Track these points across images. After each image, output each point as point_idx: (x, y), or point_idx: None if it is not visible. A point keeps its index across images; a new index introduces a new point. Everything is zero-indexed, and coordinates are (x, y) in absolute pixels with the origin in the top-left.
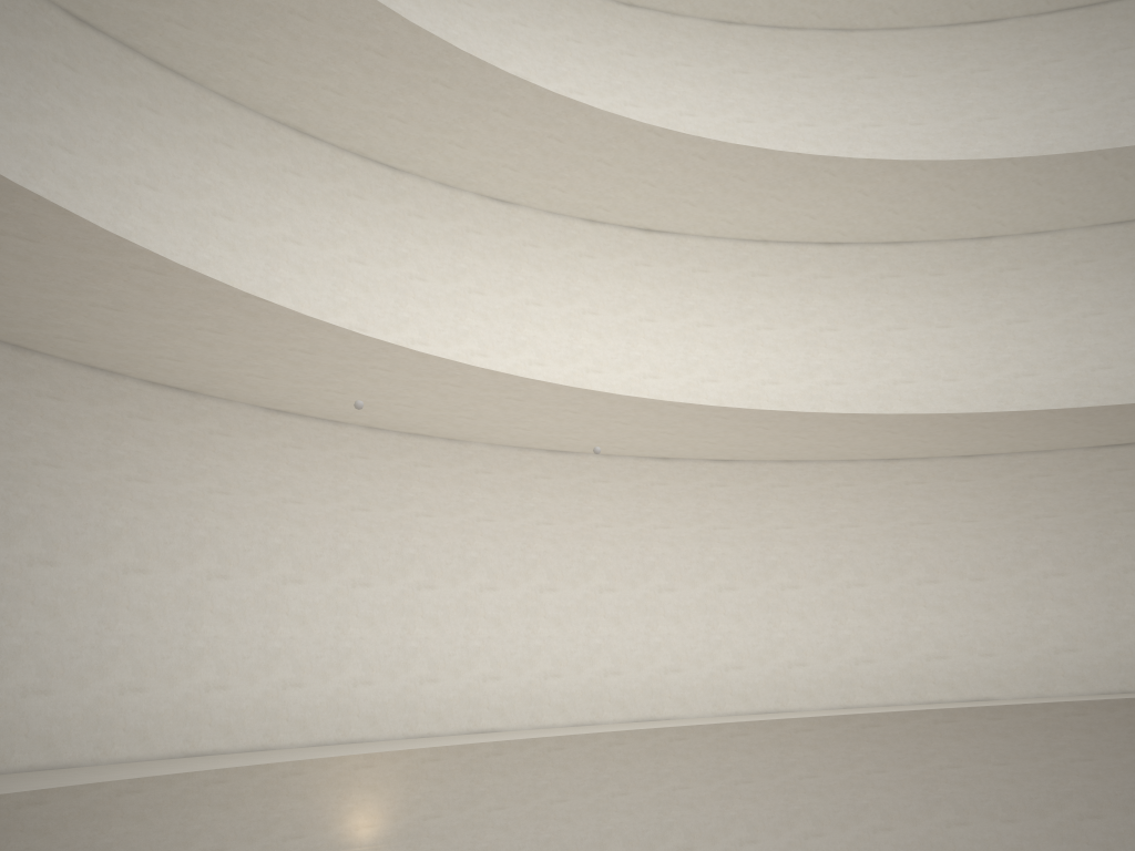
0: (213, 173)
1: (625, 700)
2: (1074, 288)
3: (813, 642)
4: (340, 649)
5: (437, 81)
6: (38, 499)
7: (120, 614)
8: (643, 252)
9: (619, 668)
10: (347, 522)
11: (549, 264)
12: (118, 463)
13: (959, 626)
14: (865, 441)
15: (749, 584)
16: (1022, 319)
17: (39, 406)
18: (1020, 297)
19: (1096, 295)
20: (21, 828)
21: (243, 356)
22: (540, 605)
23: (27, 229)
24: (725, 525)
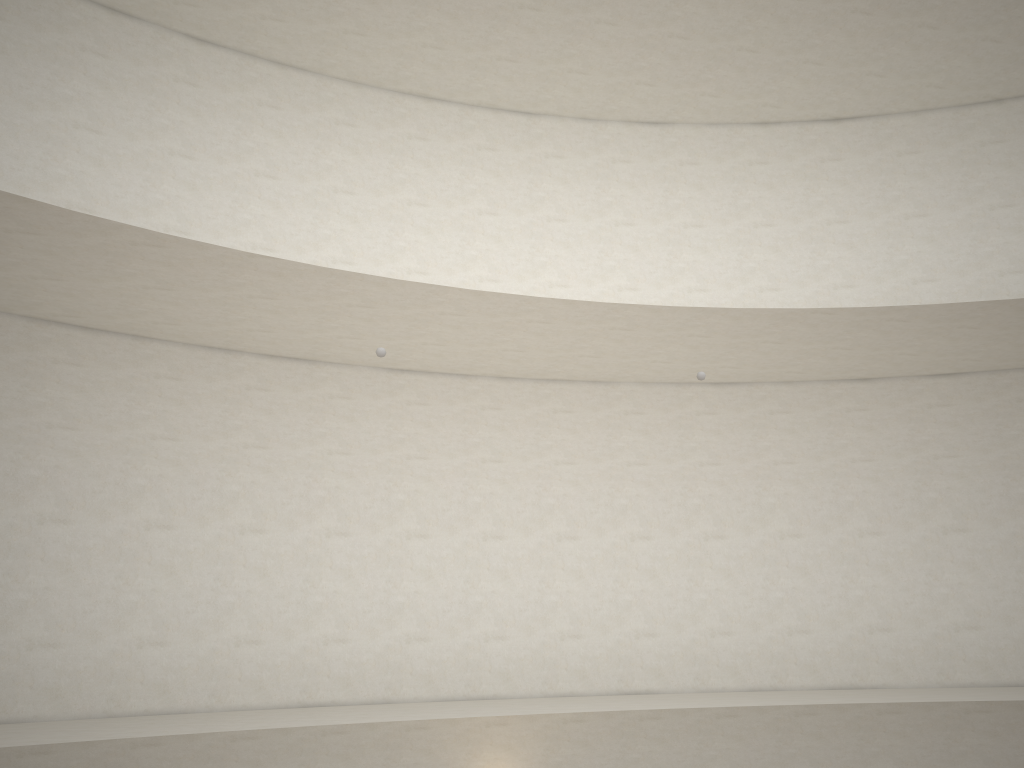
0: (334, 153)
1: (816, 664)
2: None
3: None
4: (470, 604)
5: (523, 6)
6: (155, 470)
7: (236, 571)
8: (831, 145)
9: (807, 626)
10: (477, 475)
11: (711, 180)
12: (235, 433)
13: None
14: None
15: (987, 524)
16: None
17: (157, 387)
18: None
19: None
20: (136, 766)
21: (315, 319)
22: (704, 555)
23: (19, 223)
24: (950, 453)
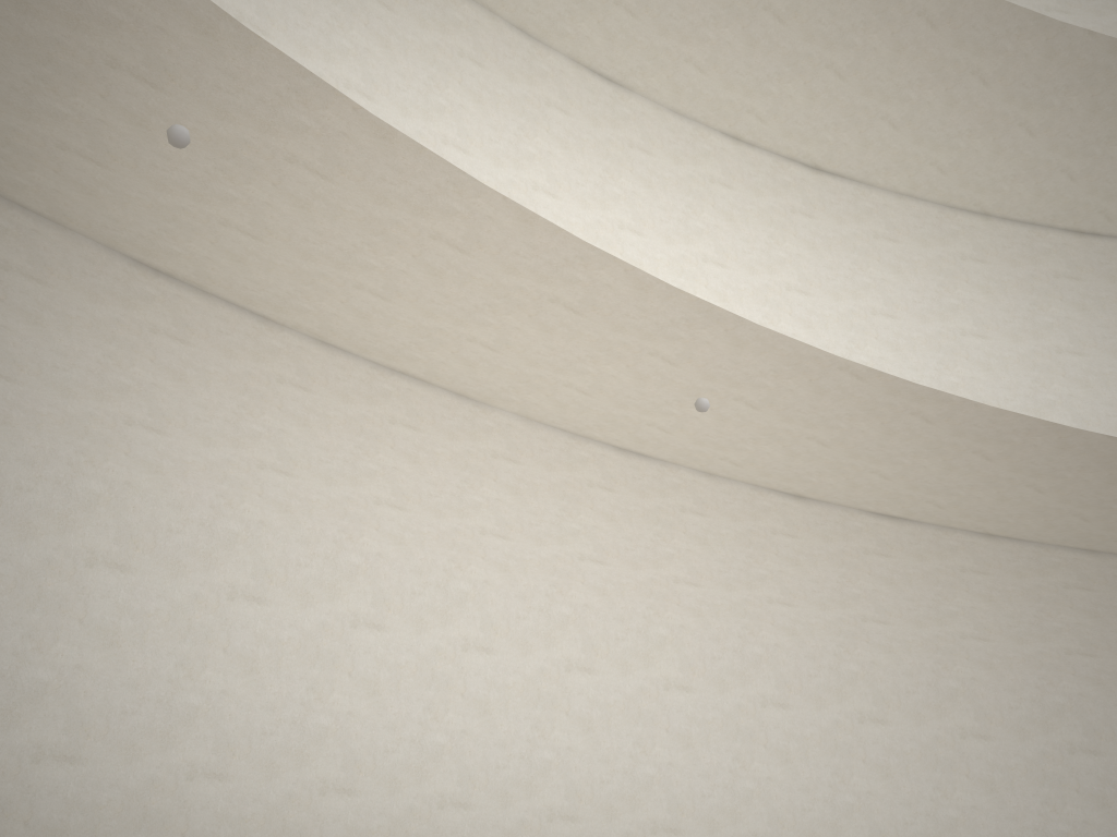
0: None
1: None
2: None
3: (1005, 834)
4: (177, 706)
5: None
6: None
7: None
8: (805, 196)
9: (678, 823)
10: (245, 486)
11: (663, 181)
12: None
13: None
14: None
15: (910, 719)
16: None
17: None
18: None
19: None
20: None
21: (24, 75)
22: (562, 692)
23: None
24: (881, 618)
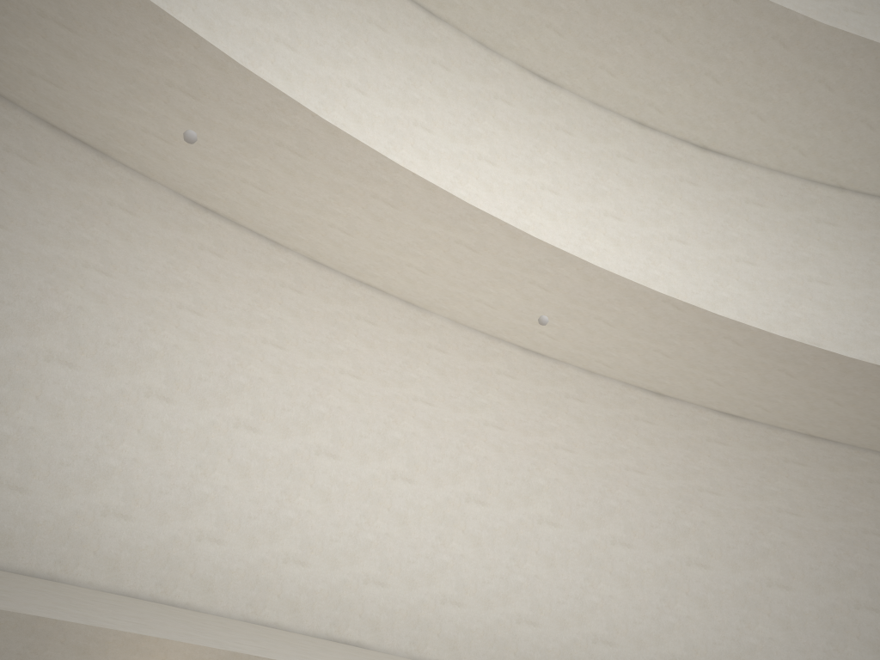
0: None
1: (535, 659)
2: None
3: None
4: (194, 492)
5: None
6: None
7: None
8: (692, 169)
9: (537, 619)
10: (252, 353)
11: (579, 155)
12: None
13: None
14: None
15: (728, 567)
16: None
17: None
18: None
19: None
20: None
21: (120, 88)
22: (461, 516)
23: None
24: (714, 490)
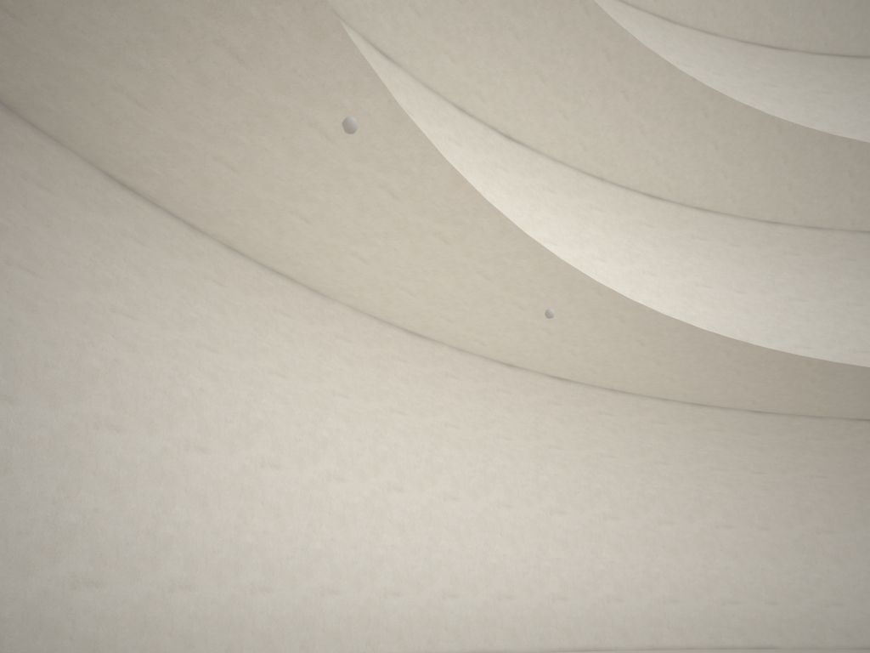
0: None
1: (460, 629)
2: (840, 280)
3: (628, 577)
4: (159, 536)
5: None
6: None
7: None
8: (502, 156)
9: (456, 590)
10: (189, 361)
11: None
12: None
13: (749, 573)
14: (703, 378)
15: (577, 510)
16: (800, 298)
17: None
18: (799, 279)
19: (857, 289)
20: None
21: (130, 35)
22: (386, 507)
23: None
24: (558, 445)
